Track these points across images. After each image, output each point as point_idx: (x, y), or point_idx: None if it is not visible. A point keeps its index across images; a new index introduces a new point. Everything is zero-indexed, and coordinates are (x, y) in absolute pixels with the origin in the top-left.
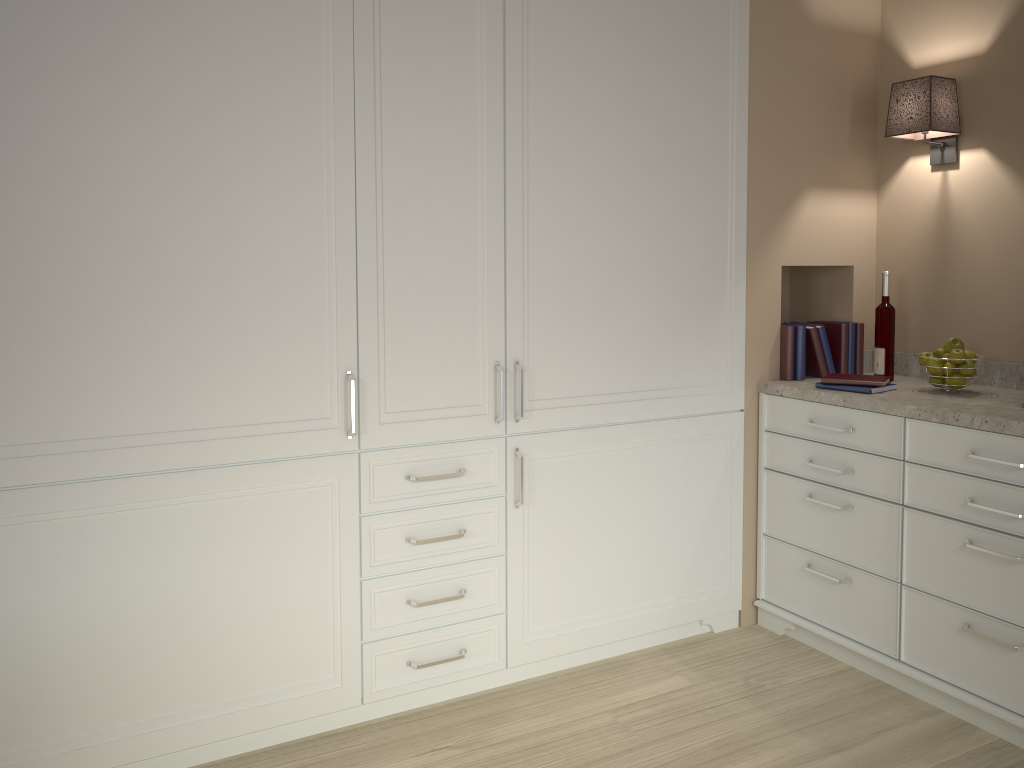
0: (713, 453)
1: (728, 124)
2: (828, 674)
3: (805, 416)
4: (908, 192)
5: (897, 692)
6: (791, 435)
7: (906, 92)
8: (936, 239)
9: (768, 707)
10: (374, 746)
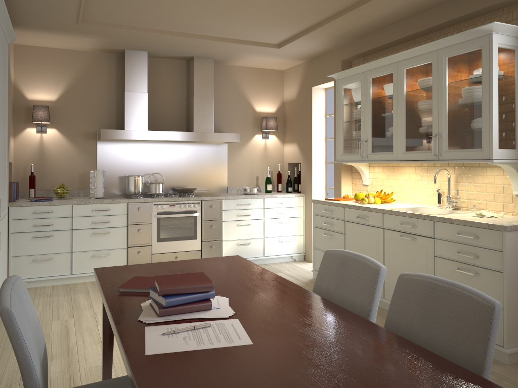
0: (5, 229)
1: (6, 112)
2: (52, 288)
3: (31, 211)
4: (27, 138)
5: (71, 284)
6: (25, 218)
7: (39, 109)
8: (39, 154)
9: (59, 295)
10: (4, 342)
